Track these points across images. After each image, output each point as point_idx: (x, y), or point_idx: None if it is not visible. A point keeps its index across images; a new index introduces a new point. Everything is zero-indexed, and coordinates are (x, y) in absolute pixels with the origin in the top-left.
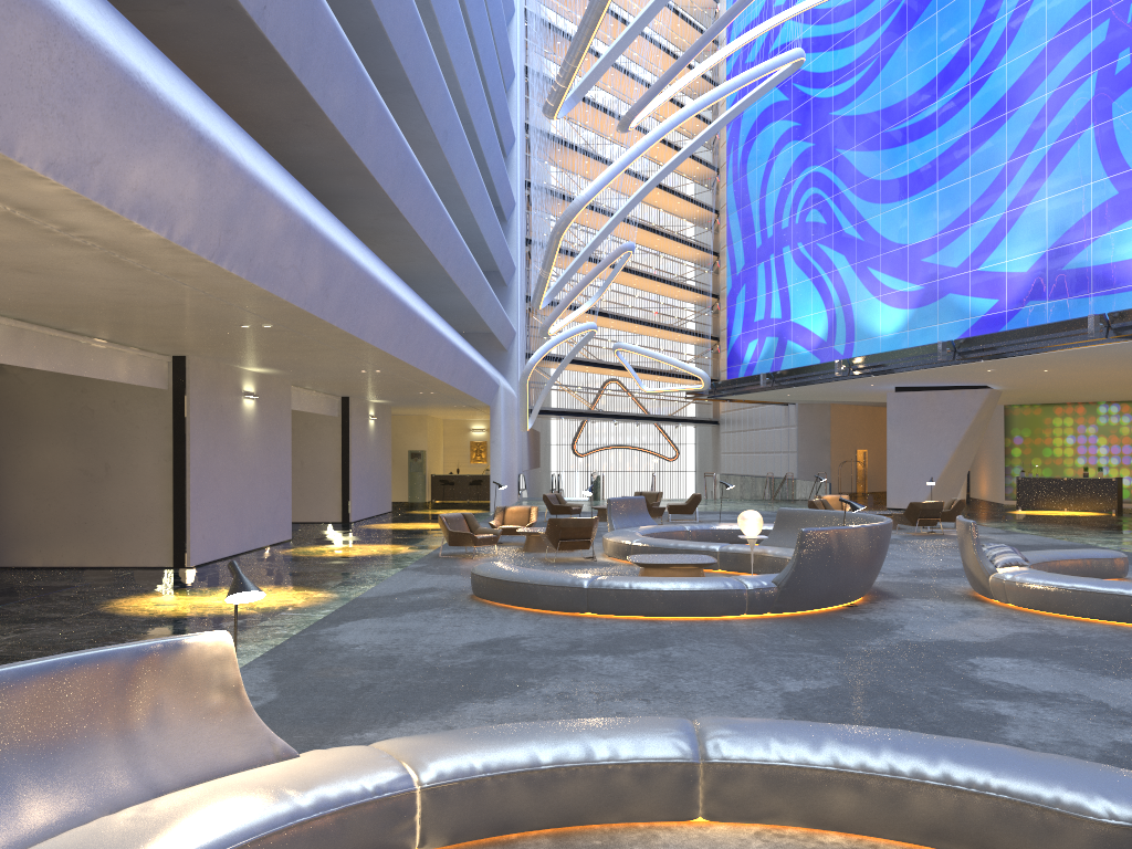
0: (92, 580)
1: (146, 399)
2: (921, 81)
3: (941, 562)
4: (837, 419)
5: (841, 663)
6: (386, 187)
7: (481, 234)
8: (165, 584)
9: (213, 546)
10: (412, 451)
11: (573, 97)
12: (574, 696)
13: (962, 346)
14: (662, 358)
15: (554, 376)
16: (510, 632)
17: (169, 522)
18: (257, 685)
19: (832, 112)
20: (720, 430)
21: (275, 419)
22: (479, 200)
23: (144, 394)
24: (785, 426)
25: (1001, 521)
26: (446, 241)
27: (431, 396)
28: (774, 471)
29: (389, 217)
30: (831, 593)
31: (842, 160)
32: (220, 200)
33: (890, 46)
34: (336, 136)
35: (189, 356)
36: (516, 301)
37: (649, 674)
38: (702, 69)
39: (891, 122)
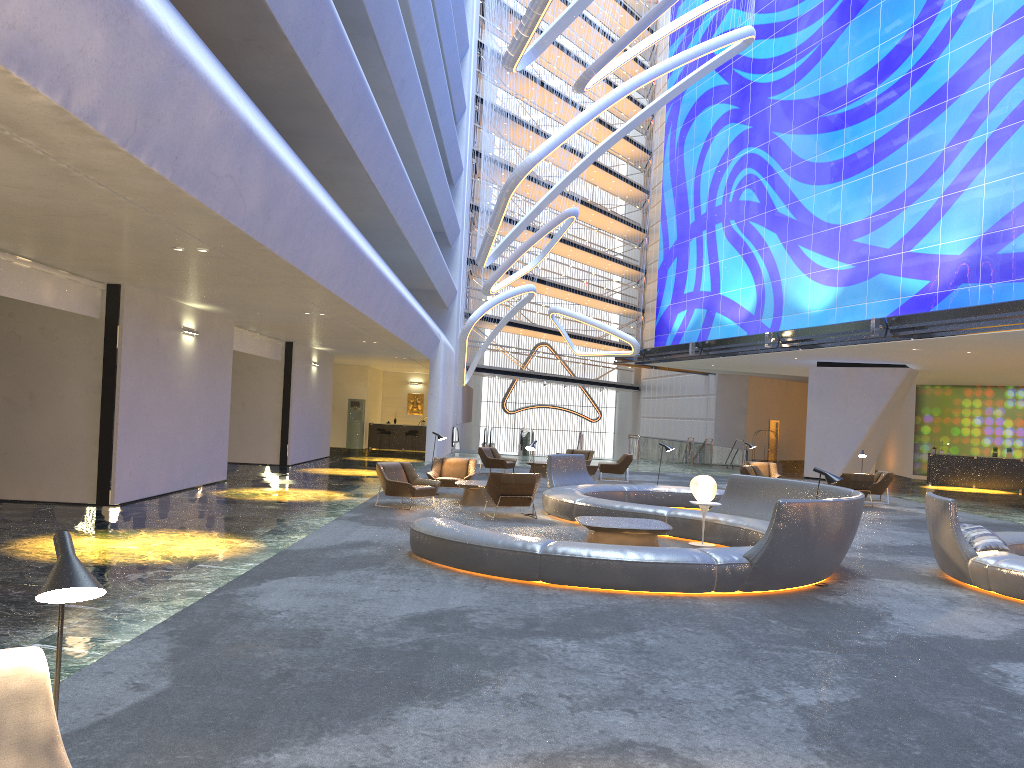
0: (4, 515)
1: (77, 327)
2: (861, 68)
3: (887, 536)
4: (753, 390)
5: (847, 664)
6: (340, 119)
7: (429, 194)
8: (81, 523)
9: (141, 484)
10: (352, 400)
11: (532, 51)
12: (541, 702)
13: (894, 324)
14: (595, 324)
15: (492, 335)
16: (454, 602)
17: (94, 457)
18: (147, 667)
19: (771, 96)
20: (640, 396)
21: (216, 358)
22: (430, 157)
23: (75, 321)
24: (704, 394)
25: (919, 495)
26: (397, 189)
27: (374, 345)
28: (691, 436)
29: (342, 160)
30: (805, 571)
31: (779, 143)
32: (136, 72)
33: (832, 35)
34: (290, 62)
35: (124, 285)
36: (459, 261)
37: (626, 671)
38: (659, 36)
39: (829, 107)
